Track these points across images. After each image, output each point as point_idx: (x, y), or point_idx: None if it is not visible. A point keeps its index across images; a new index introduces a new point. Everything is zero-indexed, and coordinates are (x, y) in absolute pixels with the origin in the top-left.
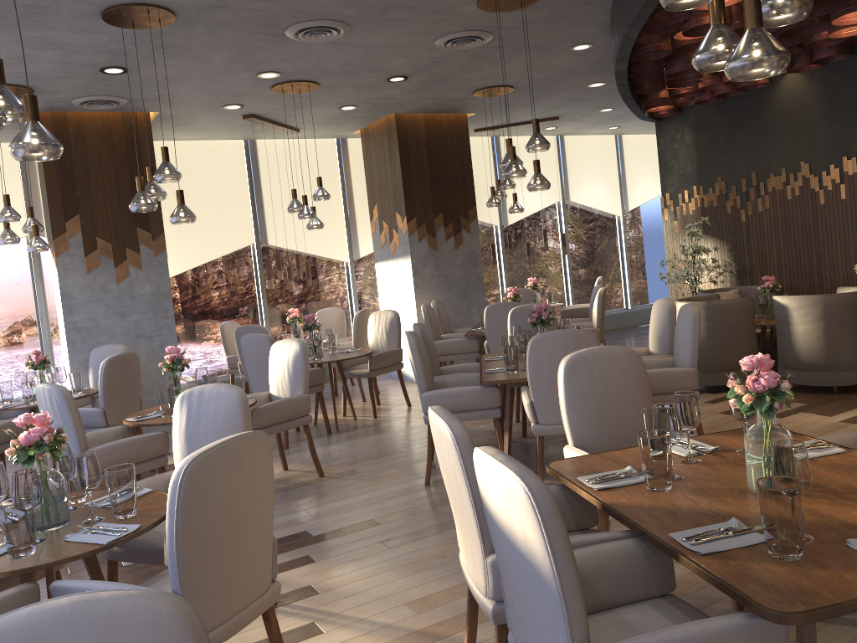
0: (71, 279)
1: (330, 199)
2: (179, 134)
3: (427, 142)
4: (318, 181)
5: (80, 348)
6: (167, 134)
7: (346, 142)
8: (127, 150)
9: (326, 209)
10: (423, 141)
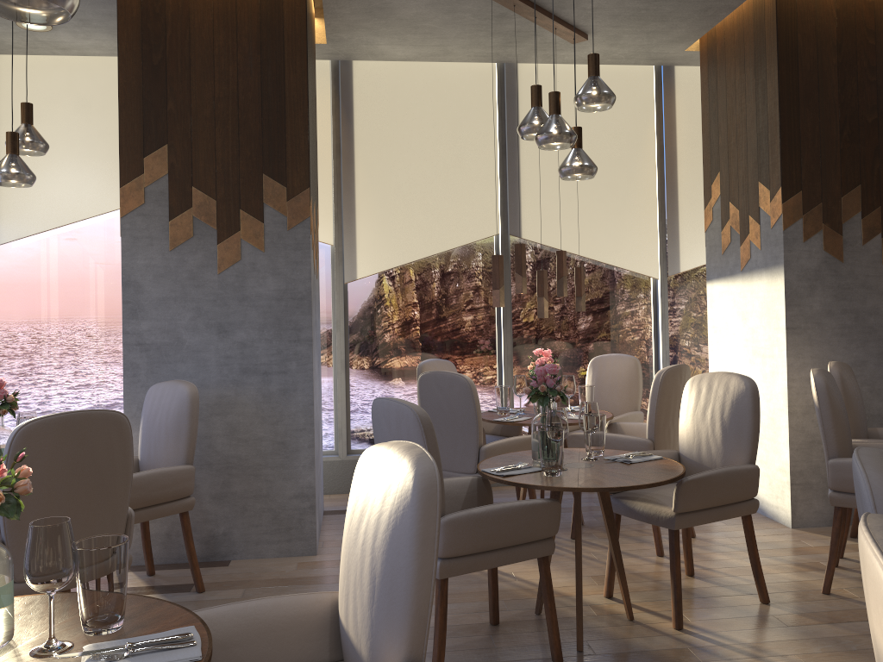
0: (142, 257)
1: (636, 169)
2: (385, 42)
3: (838, 43)
4: (590, 63)
5: (144, 381)
6: (366, 42)
7: (673, 73)
8: (260, 36)
9: (627, 185)
10: (831, 42)
